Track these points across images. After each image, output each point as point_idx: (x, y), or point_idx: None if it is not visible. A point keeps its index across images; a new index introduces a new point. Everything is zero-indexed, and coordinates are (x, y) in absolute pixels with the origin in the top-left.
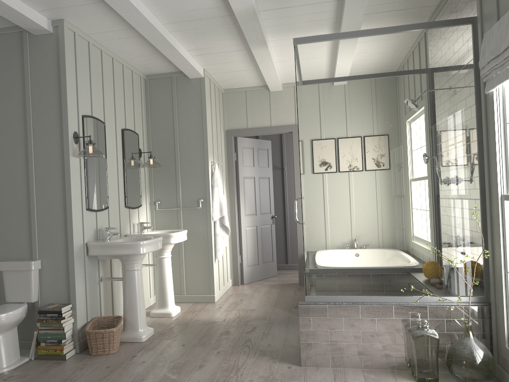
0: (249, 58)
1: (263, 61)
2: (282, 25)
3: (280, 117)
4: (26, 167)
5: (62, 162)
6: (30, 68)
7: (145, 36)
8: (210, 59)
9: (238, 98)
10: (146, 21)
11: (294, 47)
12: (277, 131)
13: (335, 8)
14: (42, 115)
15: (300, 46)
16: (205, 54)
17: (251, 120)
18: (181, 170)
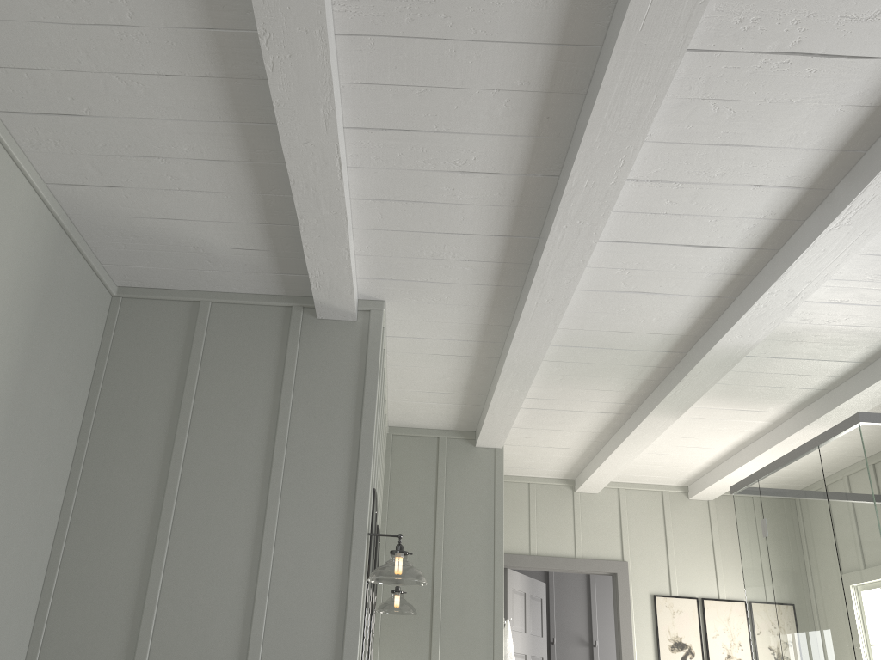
0: (601, 428)
1: (638, 438)
2: (727, 383)
3: (592, 541)
4: (247, 586)
5: (342, 587)
6: (296, 376)
7: (510, 358)
8: (534, 419)
9: (515, 495)
10: (548, 334)
11: (860, 427)
12: (587, 568)
13: (843, 373)
14: (307, 475)
15: (871, 427)
16: (539, 409)
17: (538, 540)
18: (443, 626)
